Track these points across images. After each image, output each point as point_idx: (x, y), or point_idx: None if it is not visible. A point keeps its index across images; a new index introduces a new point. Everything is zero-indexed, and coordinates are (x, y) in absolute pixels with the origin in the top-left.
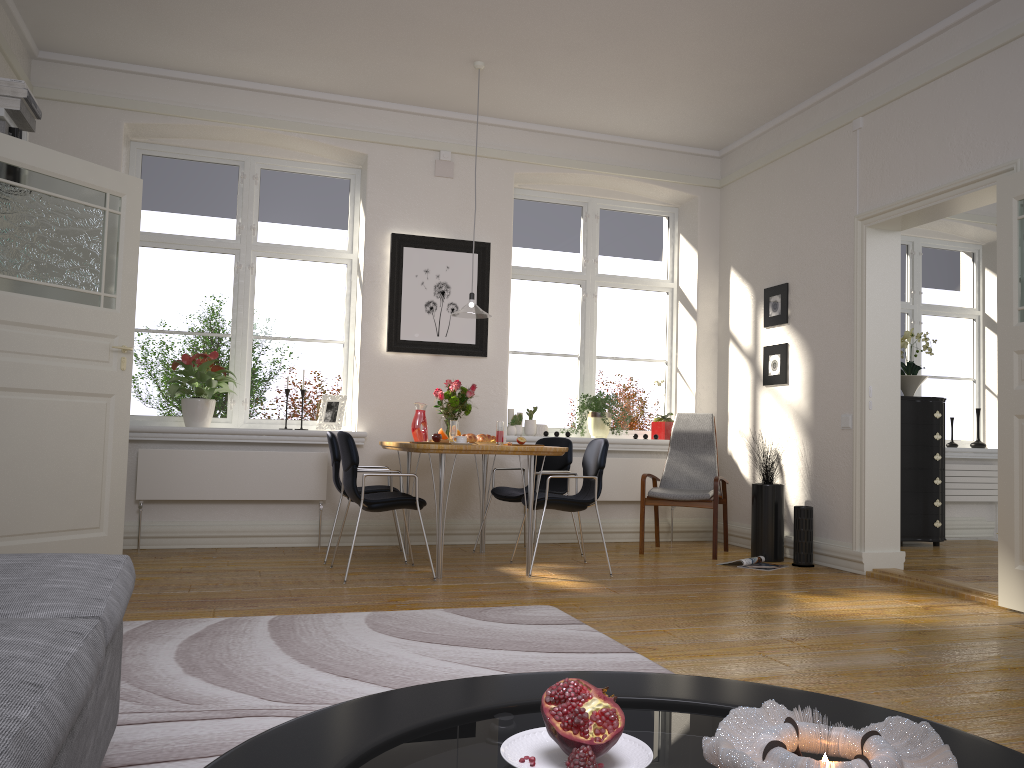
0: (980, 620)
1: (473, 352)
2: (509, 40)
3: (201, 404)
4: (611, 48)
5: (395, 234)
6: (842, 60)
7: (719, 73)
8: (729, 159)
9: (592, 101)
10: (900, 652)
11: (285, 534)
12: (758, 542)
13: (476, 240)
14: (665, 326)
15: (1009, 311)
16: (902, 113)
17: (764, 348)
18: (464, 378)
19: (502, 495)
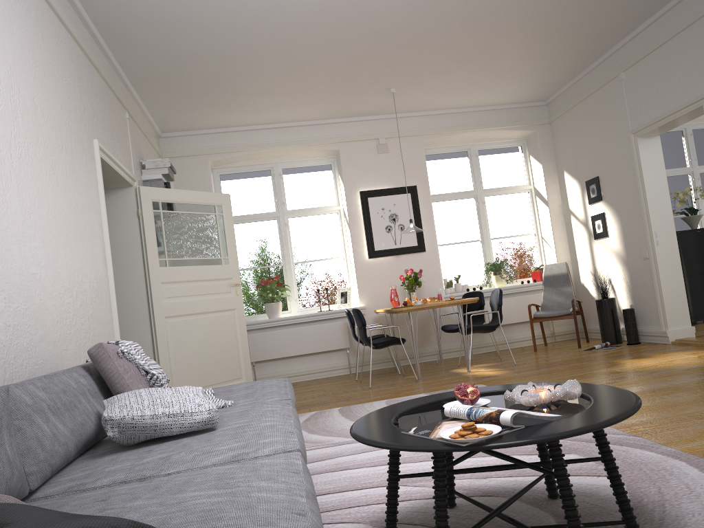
0: None
1: (417, 250)
2: (407, 75)
3: (275, 305)
4: (465, 66)
5: (362, 191)
6: (604, 42)
7: (532, 64)
8: (552, 105)
9: (461, 93)
10: (671, 380)
11: (331, 369)
12: (604, 334)
13: (408, 185)
14: (530, 212)
15: None
16: (645, 67)
17: (591, 217)
18: (414, 266)
19: (447, 329)
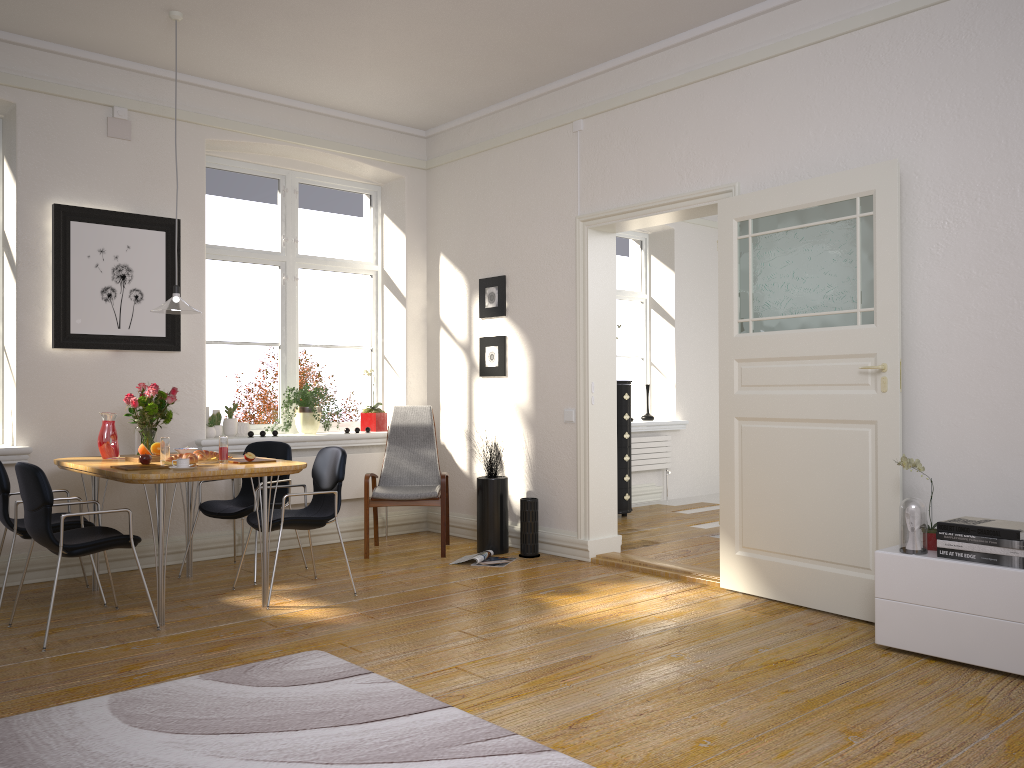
0: (716, 606)
1: (164, 346)
2: None
3: None
4: (338, 19)
5: (59, 205)
6: (567, 62)
7: (446, 58)
8: (436, 141)
9: (302, 69)
10: (680, 659)
11: None
12: (485, 536)
13: (162, 215)
14: (370, 311)
15: (730, 322)
16: (624, 122)
17: (480, 339)
18: (153, 376)
19: (215, 512)
